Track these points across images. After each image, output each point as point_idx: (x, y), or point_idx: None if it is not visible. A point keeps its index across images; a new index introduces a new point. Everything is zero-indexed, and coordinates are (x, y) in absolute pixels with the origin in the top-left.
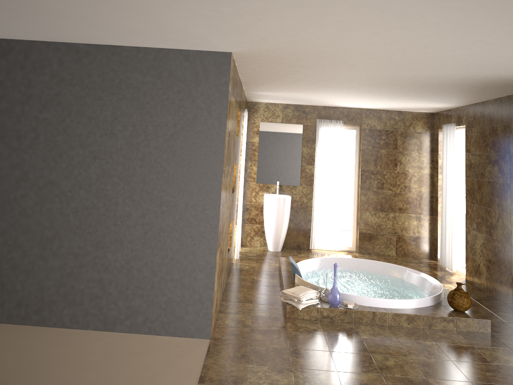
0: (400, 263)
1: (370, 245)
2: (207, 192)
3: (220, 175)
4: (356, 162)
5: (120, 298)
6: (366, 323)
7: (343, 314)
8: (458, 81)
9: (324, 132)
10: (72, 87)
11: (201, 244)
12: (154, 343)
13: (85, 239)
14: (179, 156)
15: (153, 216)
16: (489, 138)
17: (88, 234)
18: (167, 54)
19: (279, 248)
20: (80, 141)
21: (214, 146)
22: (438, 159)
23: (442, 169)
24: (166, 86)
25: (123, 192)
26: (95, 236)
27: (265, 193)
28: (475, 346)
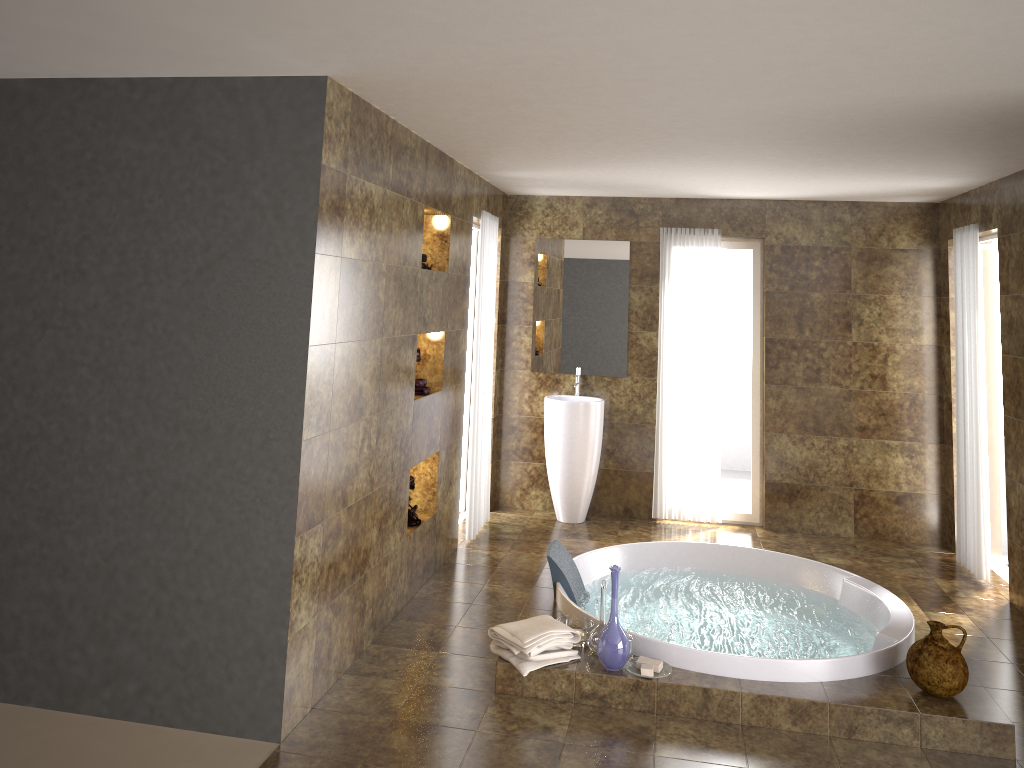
0: (857, 556)
1: (793, 511)
2: (275, 400)
3: (302, 361)
4: (757, 321)
5: (93, 638)
6: (687, 716)
7: (632, 691)
8: (918, 116)
9: (677, 255)
10: (3, 174)
11: (261, 520)
12: (145, 748)
13: (25, 505)
14: (215, 319)
15: (159, 455)
16: None
17: (30, 493)
18: (191, 91)
19: (578, 517)
20: (16, 289)
21: (289, 293)
22: (950, 311)
23: (955, 335)
24: (189, 162)
25: (100, 401)
26: (44, 499)
27: (552, 393)
28: None
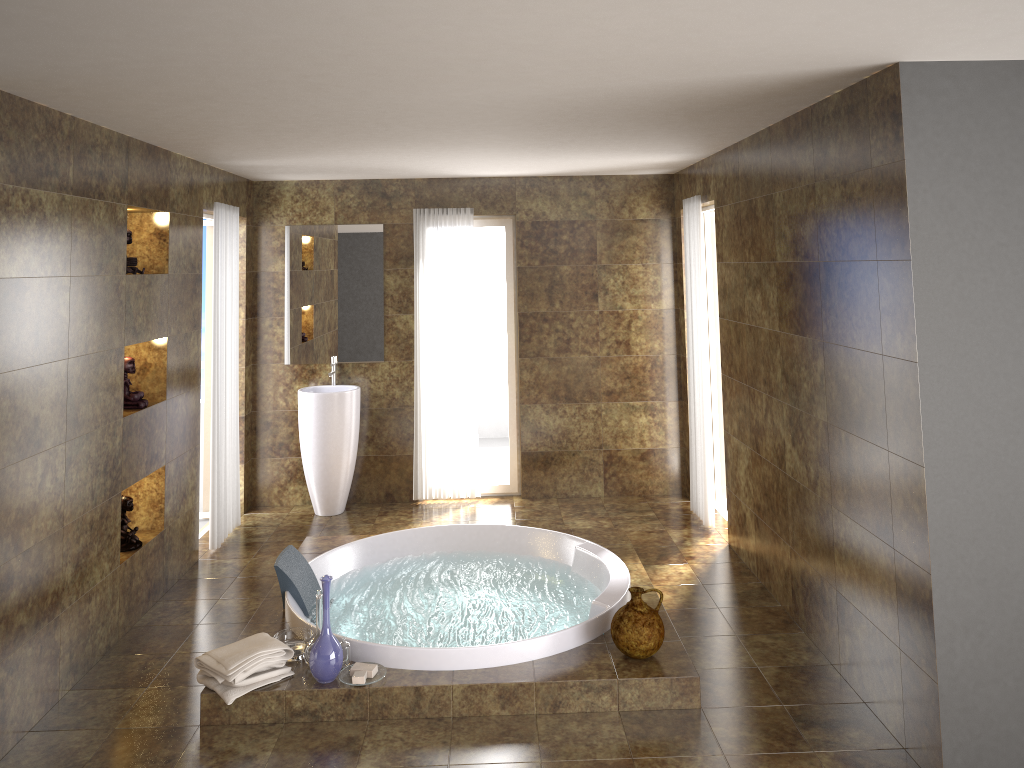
0: (603, 515)
1: (548, 478)
2: None
3: None
4: (511, 297)
5: None
6: (400, 717)
7: (344, 701)
8: (613, 104)
9: (431, 236)
10: None
11: None
12: None
13: None
14: None
15: None
16: (746, 228)
17: None
18: None
19: (336, 508)
20: None
21: None
22: (683, 277)
23: (686, 300)
24: None
25: None
26: None
27: (308, 385)
28: (637, 760)
